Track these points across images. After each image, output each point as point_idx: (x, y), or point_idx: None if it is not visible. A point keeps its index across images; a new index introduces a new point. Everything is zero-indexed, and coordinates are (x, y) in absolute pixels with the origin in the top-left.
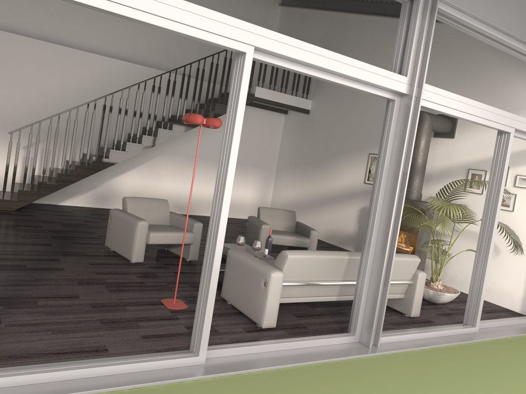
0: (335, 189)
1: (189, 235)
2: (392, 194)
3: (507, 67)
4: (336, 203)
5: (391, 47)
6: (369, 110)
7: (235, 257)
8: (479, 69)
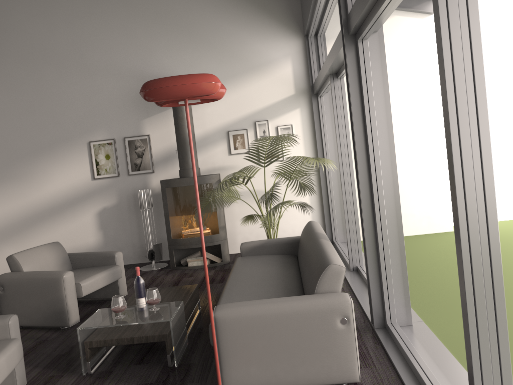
0: (44, 199)
1: (16, 346)
2: (389, 148)
3: (237, 25)
4: (54, 217)
5: (77, 6)
6: (69, 88)
7: (245, 316)
8: (207, 29)
